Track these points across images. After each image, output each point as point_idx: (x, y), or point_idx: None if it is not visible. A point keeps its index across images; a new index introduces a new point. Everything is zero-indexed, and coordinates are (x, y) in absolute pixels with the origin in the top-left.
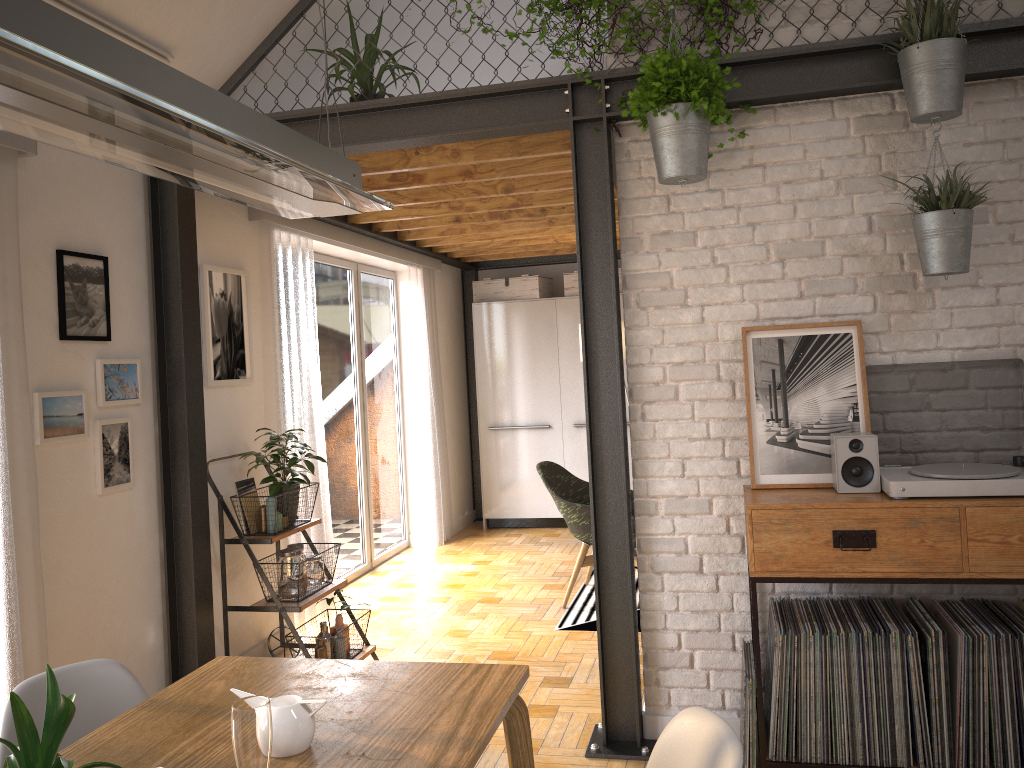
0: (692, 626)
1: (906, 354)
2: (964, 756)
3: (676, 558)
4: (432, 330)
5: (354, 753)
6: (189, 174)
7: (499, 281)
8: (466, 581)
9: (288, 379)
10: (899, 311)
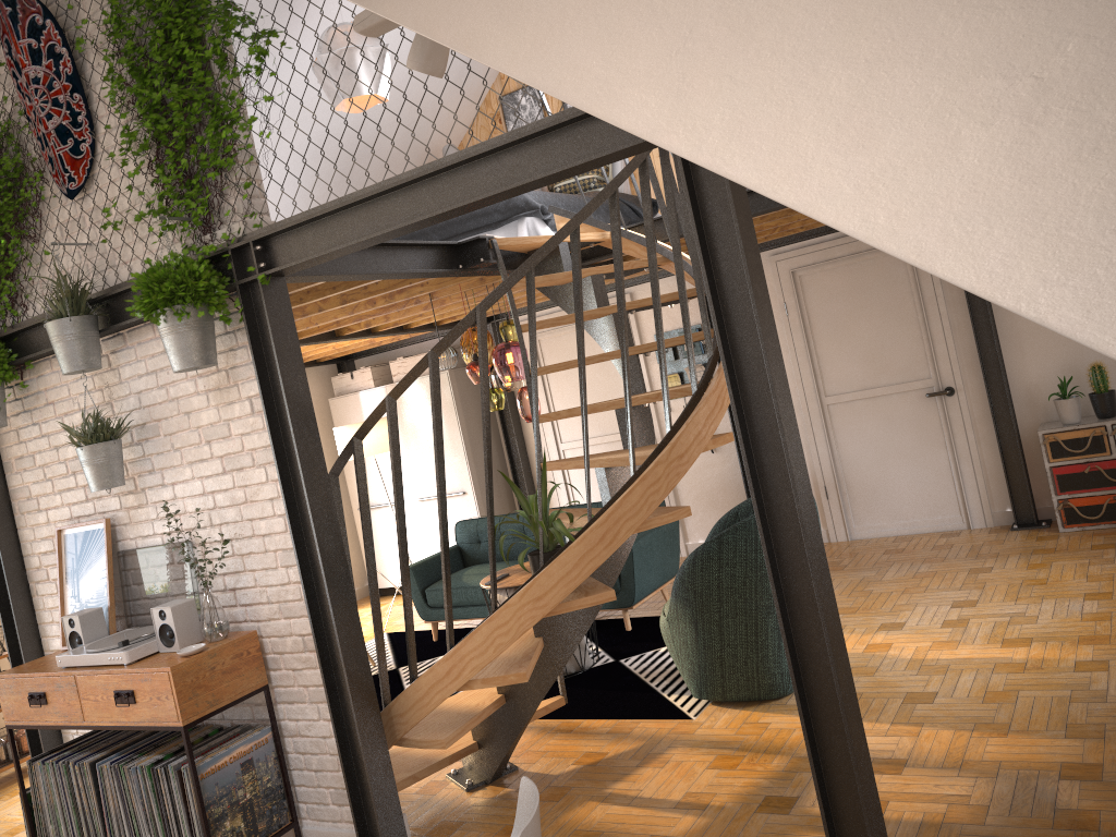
0: None
1: (142, 539)
2: None
3: None
4: None
5: None
6: None
7: (347, 375)
8: None
9: None
10: (133, 507)
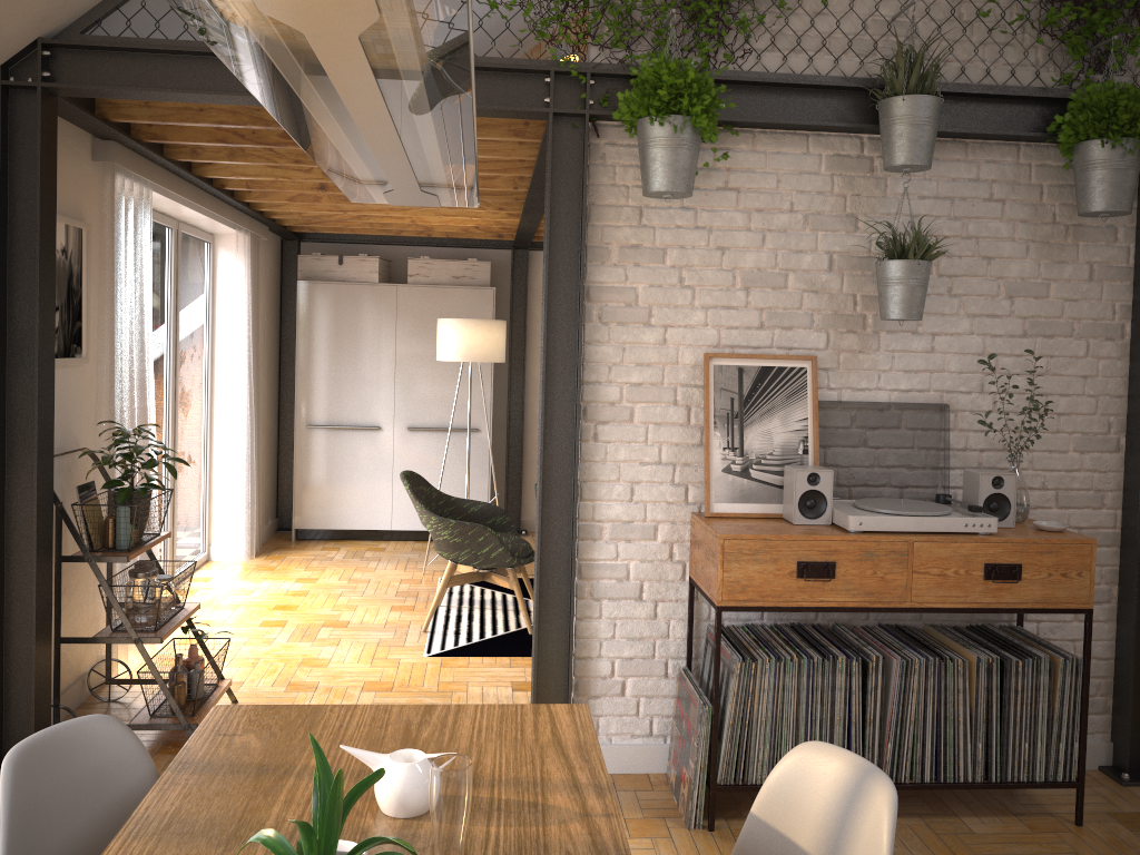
0: (627, 653)
1: (850, 392)
2: (889, 770)
3: (617, 584)
4: (255, 308)
5: (488, 807)
6: (350, 155)
7: (331, 258)
8: (298, 602)
9: (124, 360)
10: (848, 350)
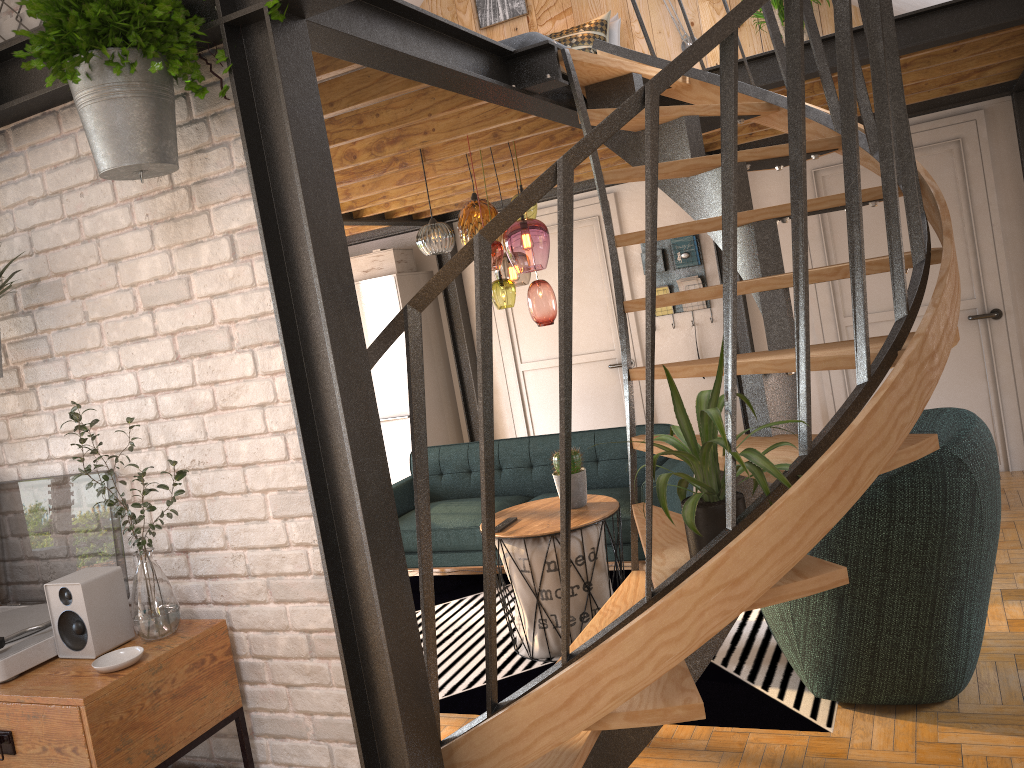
0: None
1: (28, 466)
2: None
3: None
4: None
5: None
6: None
7: None
8: None
9: None
10: (14, 414)
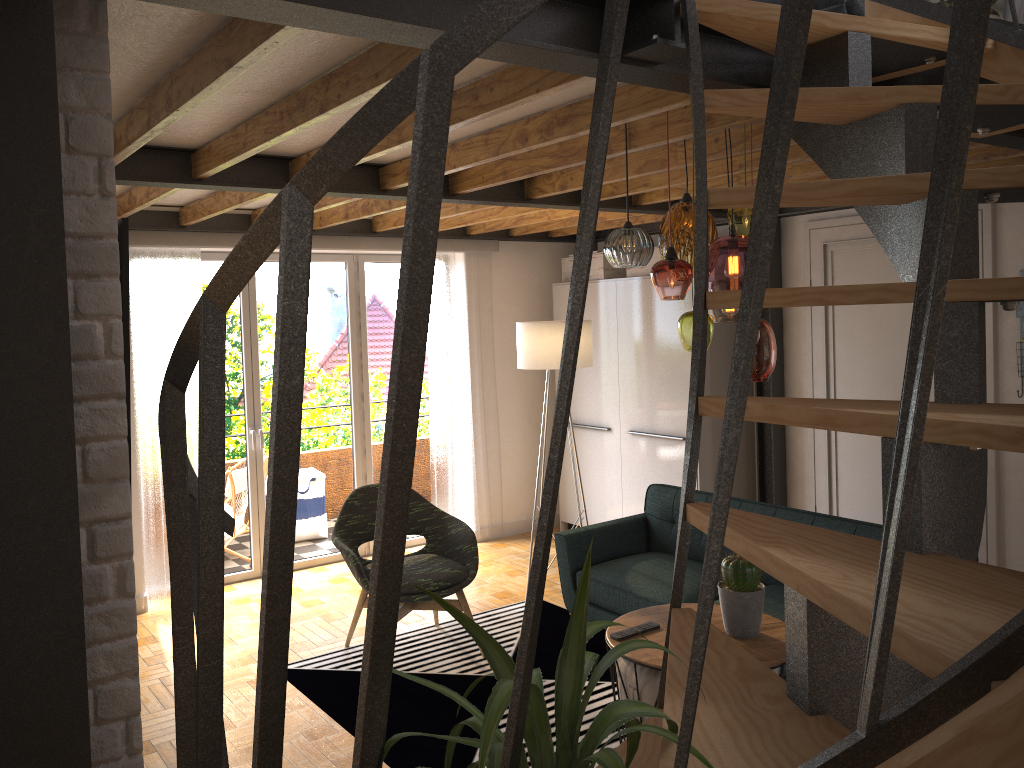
0: None
1: None
2: None
3: None
4: (475, 317)
5: None
6: None
7: None
8: None
9: (133, 382)
10: None
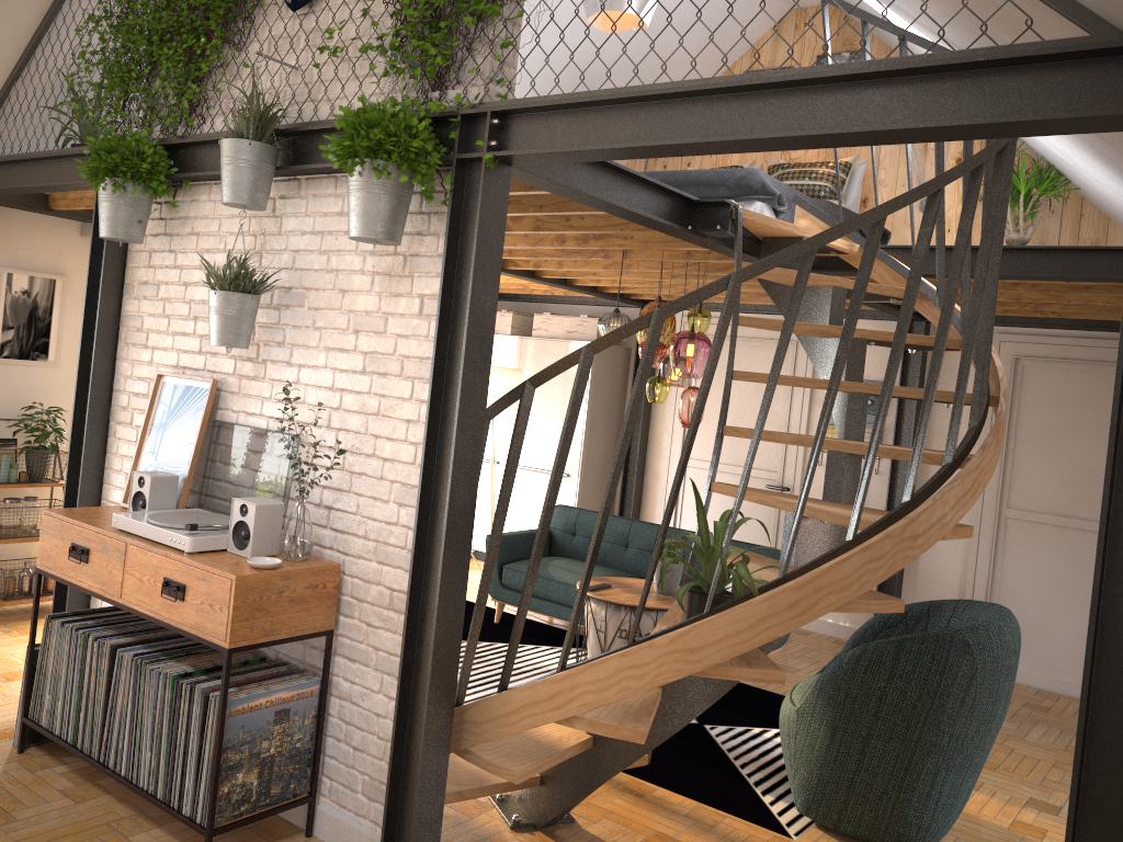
0: None
1: (245, 415)
2: (105, 752)
3: None
4: None
5: None
6: None
7: None
8: None
9: None
10: (247, 376)
